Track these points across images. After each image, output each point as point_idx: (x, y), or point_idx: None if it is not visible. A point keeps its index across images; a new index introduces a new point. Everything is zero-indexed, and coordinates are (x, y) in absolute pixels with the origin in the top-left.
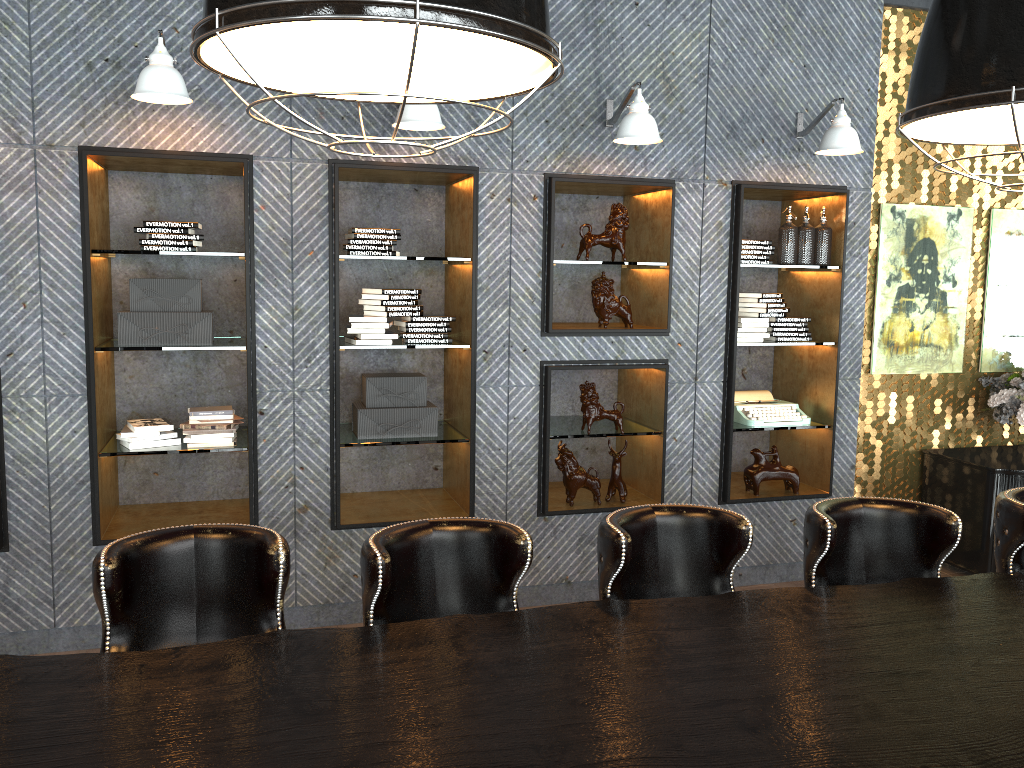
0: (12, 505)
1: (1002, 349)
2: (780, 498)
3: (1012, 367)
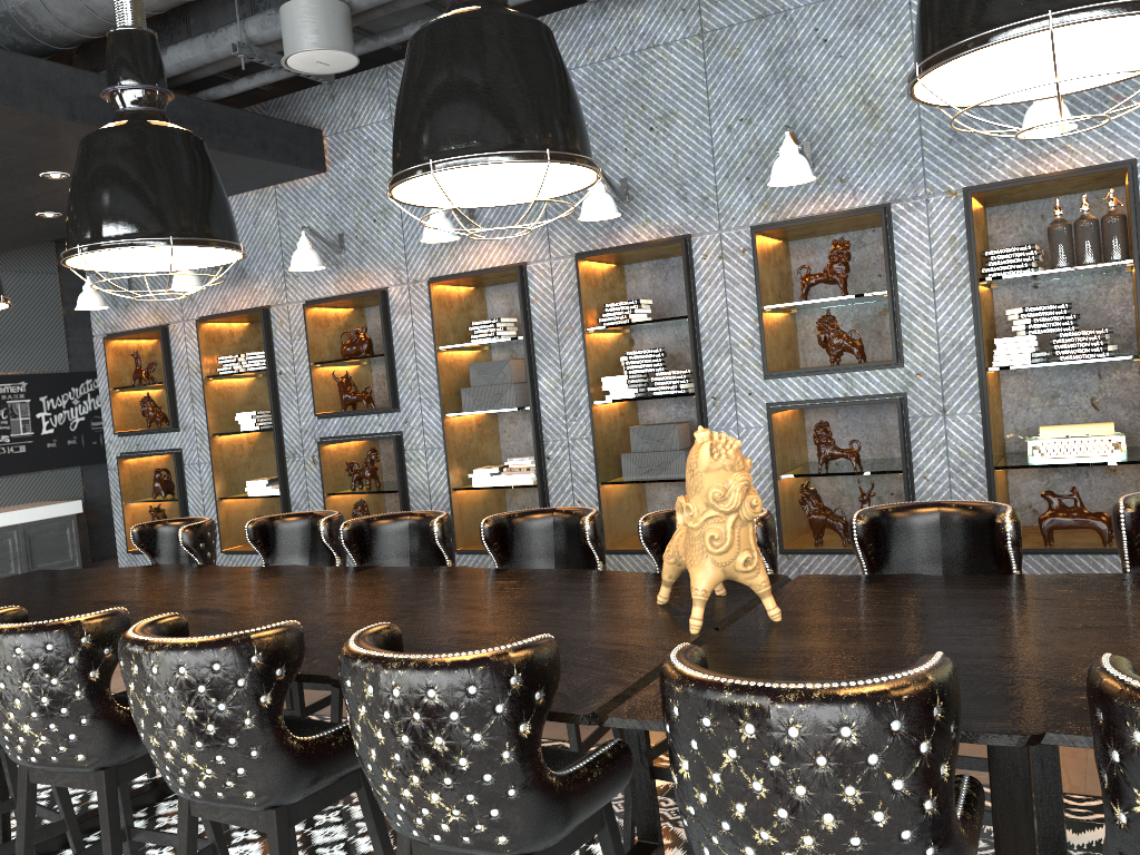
0: None
1: None
2: (1075, 550)
3: None
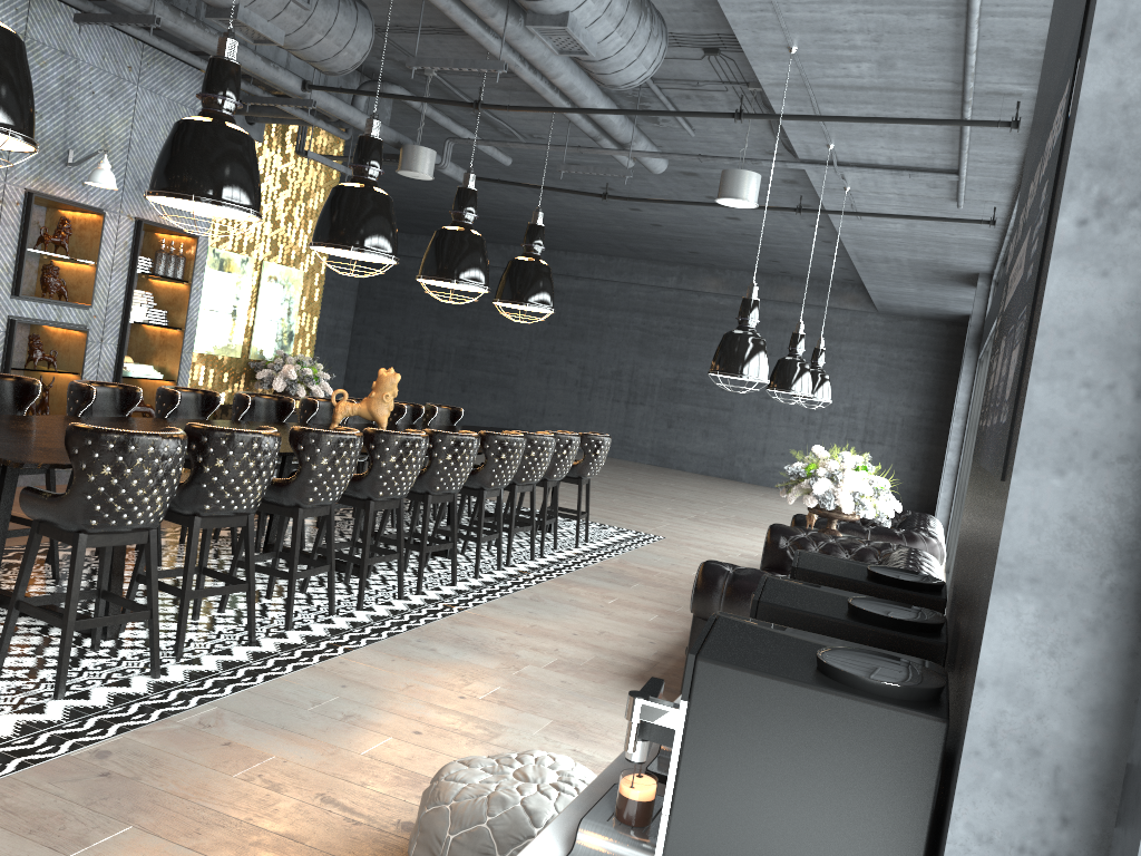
0: None
1: (262, 346)
2: None
3: (268, 357)
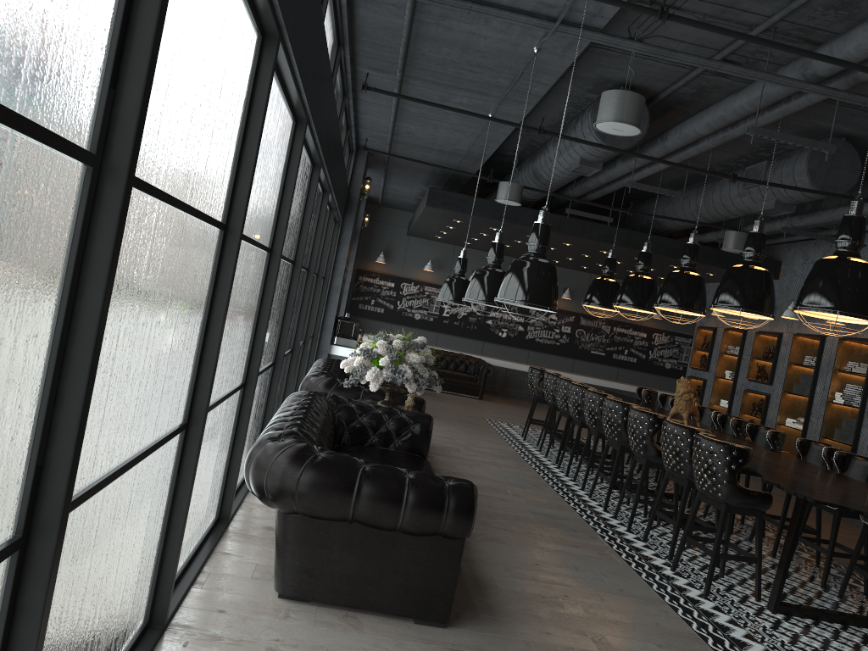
0: None
1: None
2: None
3: None
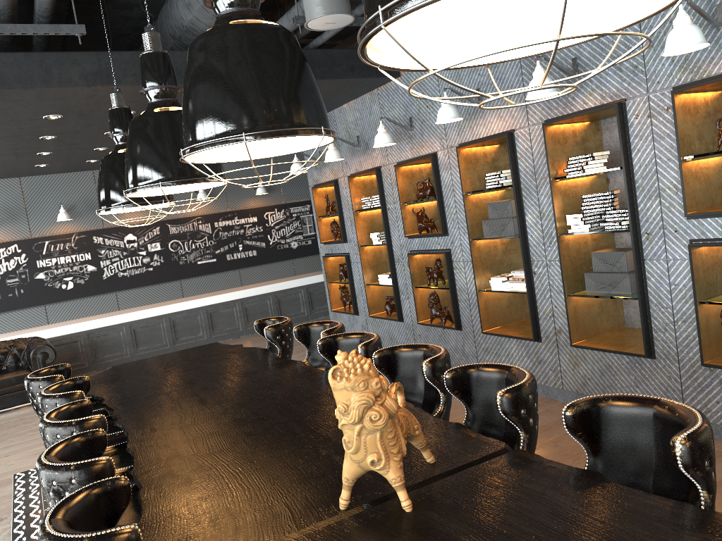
0: (460, 310)
1: None
2: None
3: None
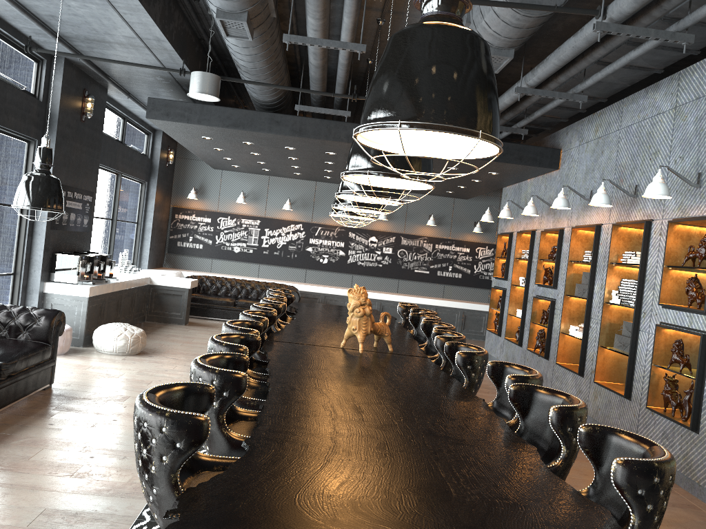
0: (551, 345)
1: None
2: None
3: None
